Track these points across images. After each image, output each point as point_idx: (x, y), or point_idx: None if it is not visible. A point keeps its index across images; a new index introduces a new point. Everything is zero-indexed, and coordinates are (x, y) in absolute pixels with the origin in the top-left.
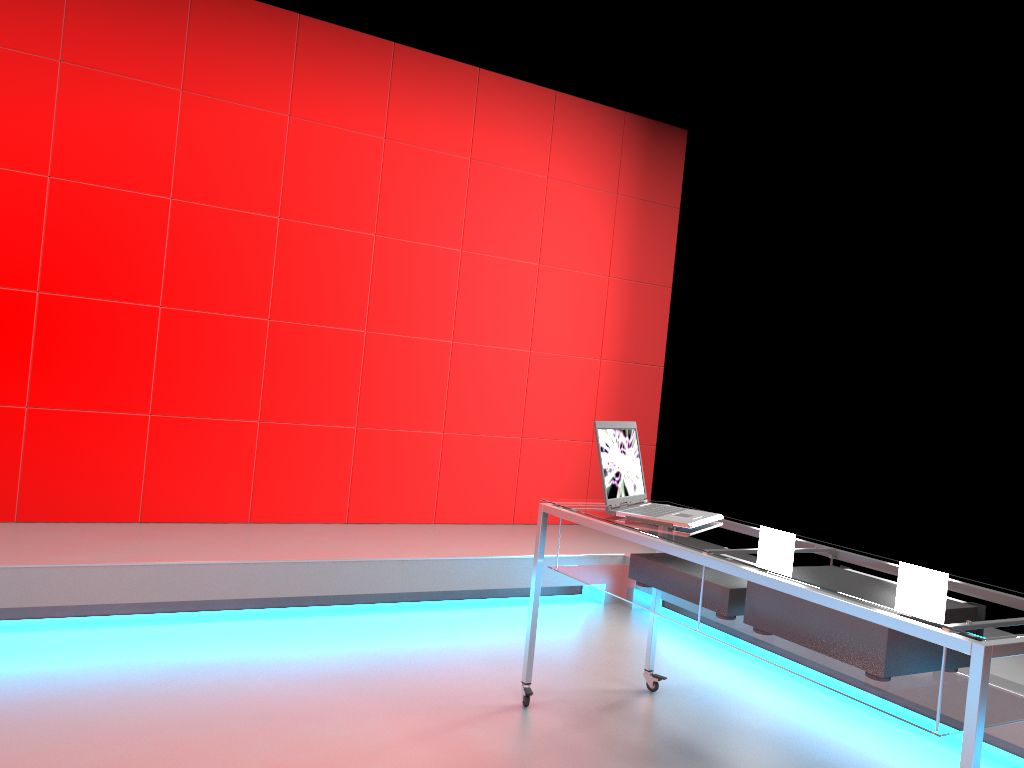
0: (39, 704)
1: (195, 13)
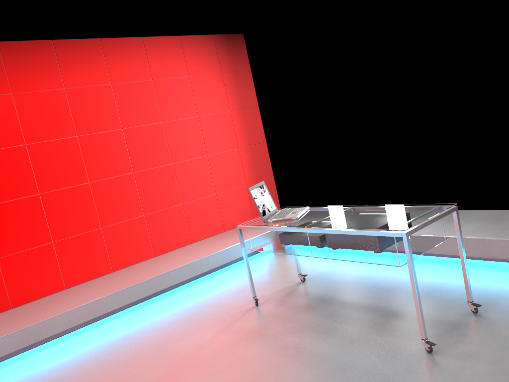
0: (66, 375)
1: (4, 56)
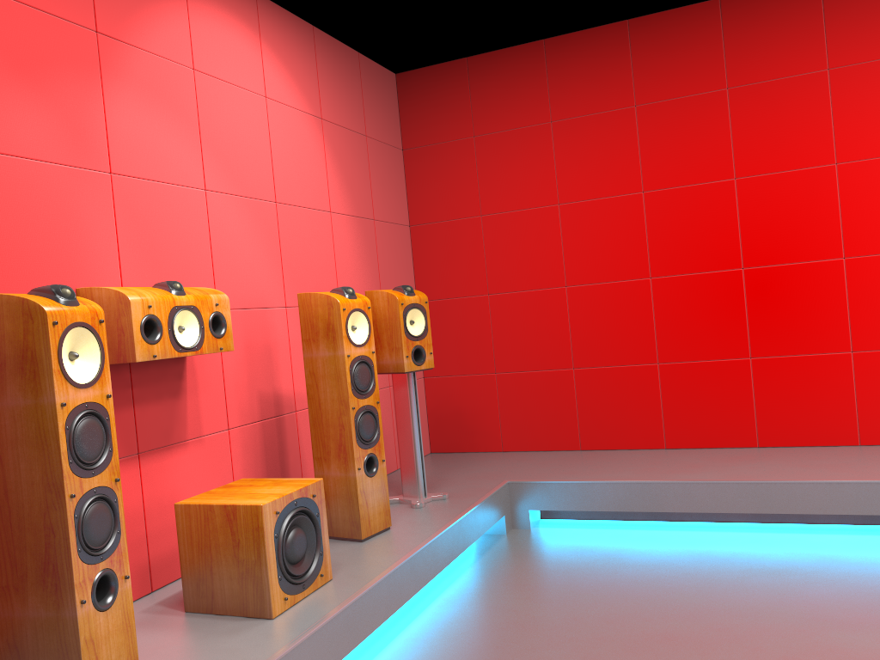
0: (643, 582)
1: (726, 22)
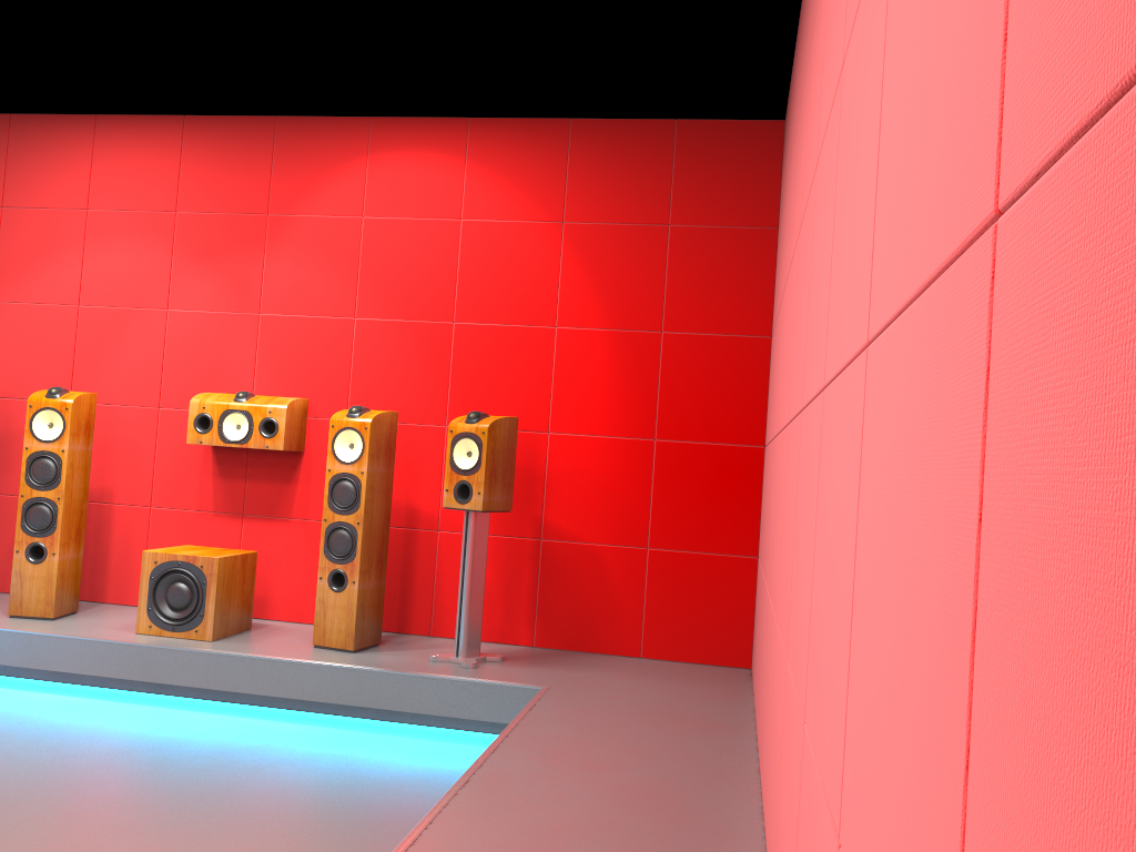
0: (280, 795)
1: None
